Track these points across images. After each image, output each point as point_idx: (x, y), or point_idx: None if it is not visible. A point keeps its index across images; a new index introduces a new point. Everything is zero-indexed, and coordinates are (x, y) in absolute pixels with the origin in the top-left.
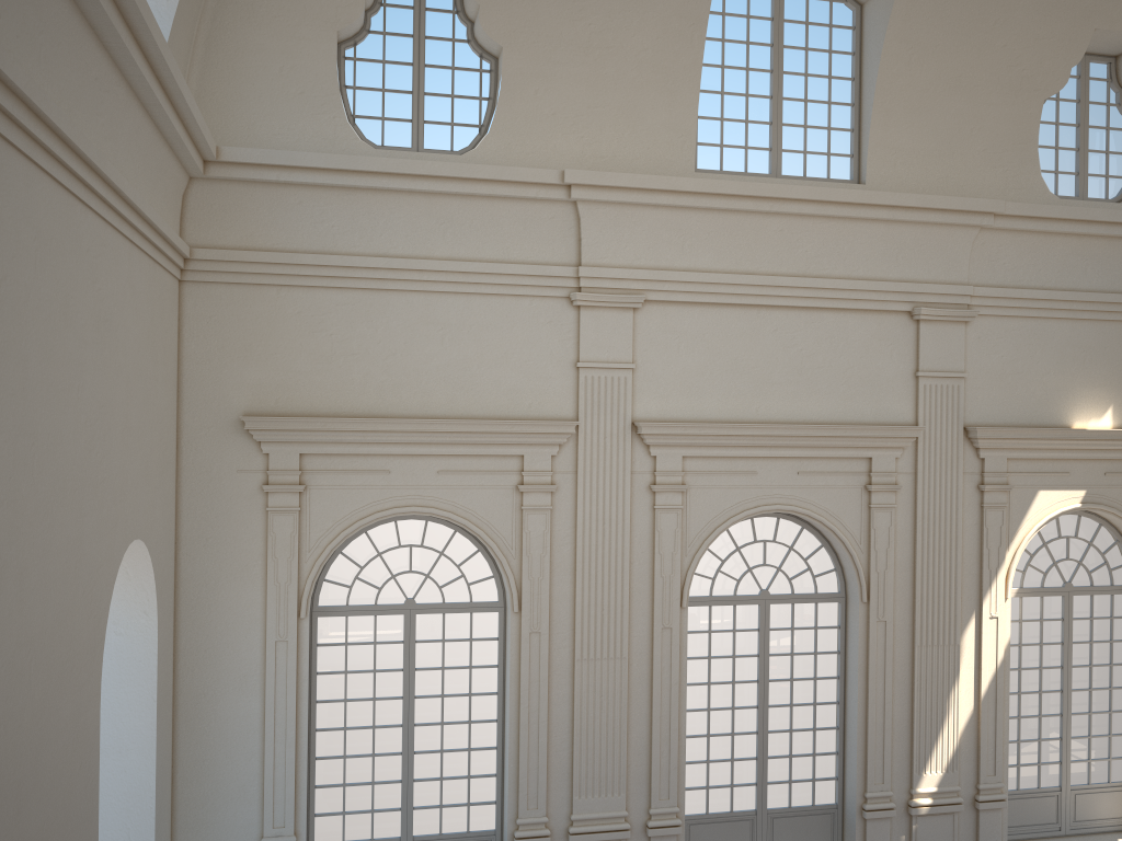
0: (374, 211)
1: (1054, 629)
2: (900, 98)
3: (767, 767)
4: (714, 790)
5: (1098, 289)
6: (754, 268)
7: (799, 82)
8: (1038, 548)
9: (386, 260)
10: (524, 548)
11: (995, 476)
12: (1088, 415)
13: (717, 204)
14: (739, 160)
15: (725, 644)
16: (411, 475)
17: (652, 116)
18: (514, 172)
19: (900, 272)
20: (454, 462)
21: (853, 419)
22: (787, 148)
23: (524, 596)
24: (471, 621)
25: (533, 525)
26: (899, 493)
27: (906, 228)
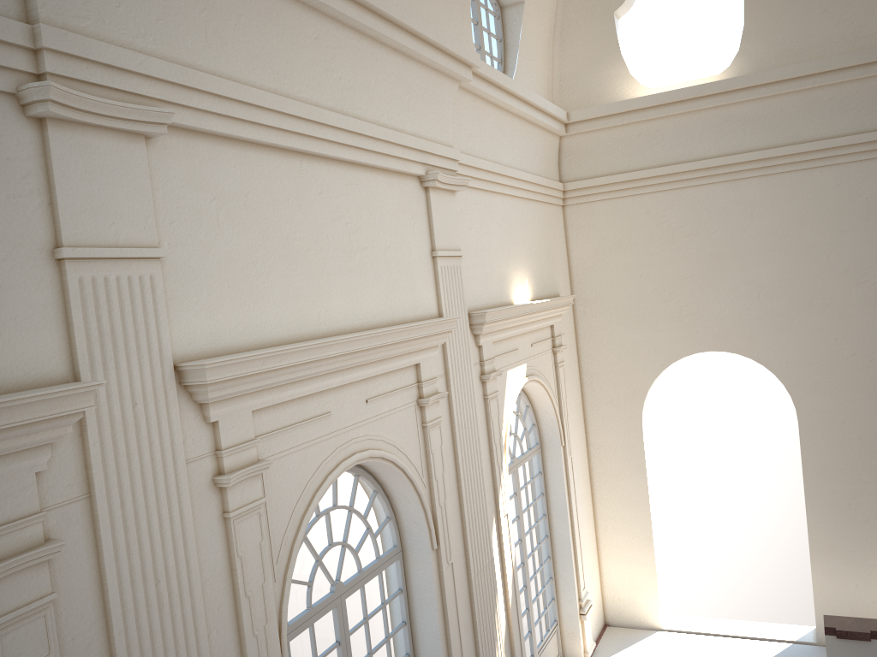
0: None
1: None
2: None
3: None
4: None
5: (509, 166)
6: (295, 92)
7: None
8: None
9: None
10: None
11: (490, 363)
12: (519, 290)
13: None
14: None
15: None
16: None
17: None
18: None
19: (412, 125)
20: None
21: (398, 317)
22: None
23: None
24: None
25: (18, 656)
26: (439, 402)
27: (415, 69)
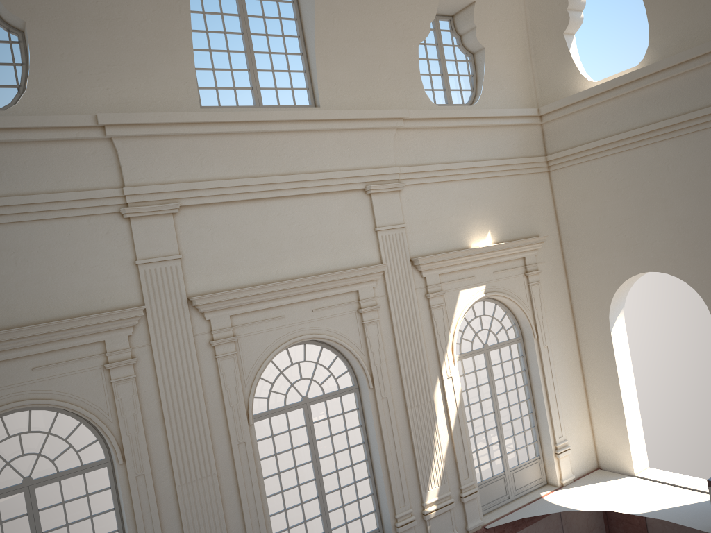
0: None
1: (483, 374)
2: (332, 47)
3: (329, 518)
4: None
5: (469, 160)
6: (256, 173)
7: (263, 40)
8: (465, 326)
9: None
10: (118, 412)
11: (434, 287)
12: (478, 238)
13: (221, 129)
14: (231, 97)
15: (285, 441)
16: (8, 377)
17: (160, 69)
18: (54, 119)
19: (353, 163)
20: (45, 358)
21: (341, 267)
22: (263, 86)
23: (126, 449)
24: (85, 480)
25: (122, 392)
26: (379, 310)
27: (352, 133)
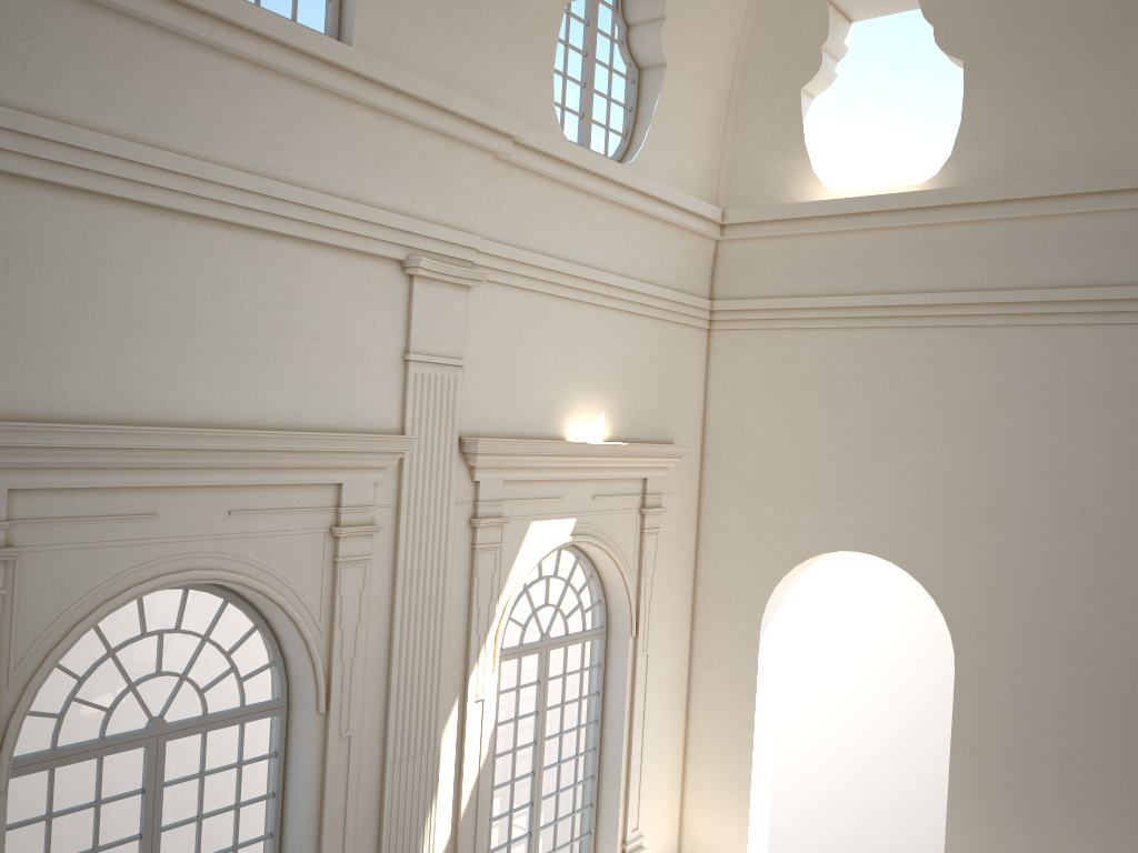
0: None
1: (526, 693)
2: None
3: None
4: None
5: (598, 267)
6: (170, 141)
7: None
8: (519, 594)
9: None
10: None
11: (490, 506)
12: (582, 424)
13: None
14: None
15: (78, 827)
16: None
17: None
18: None
19: (394, 197)
20: None
21: (318, 423)
22: None
23: None
24: None
25: None
26: (375, 536)
27: (407, 131)
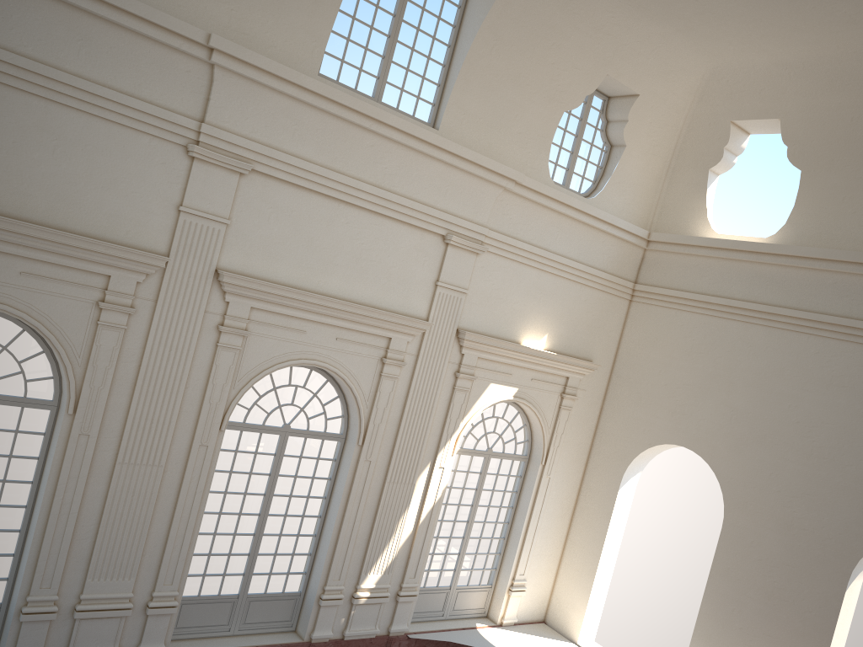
0: (9, 3)
1: (473, 478)
2: (478, 74)
3: (256, 561)
4: (208, 576)
5: (560, 253)
6: (344, 170)
7: (411, 33)
8: (478, 422)
9: (12, 55)
10: (92, 358)
11: (467, 368)
12: (532, 338)
13: (330, 108)
14: (352, 77)
15: (245, 462)
16: None
17: (296, 15)
18: (164, 18)
19: (445, 204)
20: (39, 267)
21: (385, 306)
22: (390, 81)
23: (81, 401)
24: (21, 415)
25: (105, 339)
26: (403, 368)
27: (458, 173)
